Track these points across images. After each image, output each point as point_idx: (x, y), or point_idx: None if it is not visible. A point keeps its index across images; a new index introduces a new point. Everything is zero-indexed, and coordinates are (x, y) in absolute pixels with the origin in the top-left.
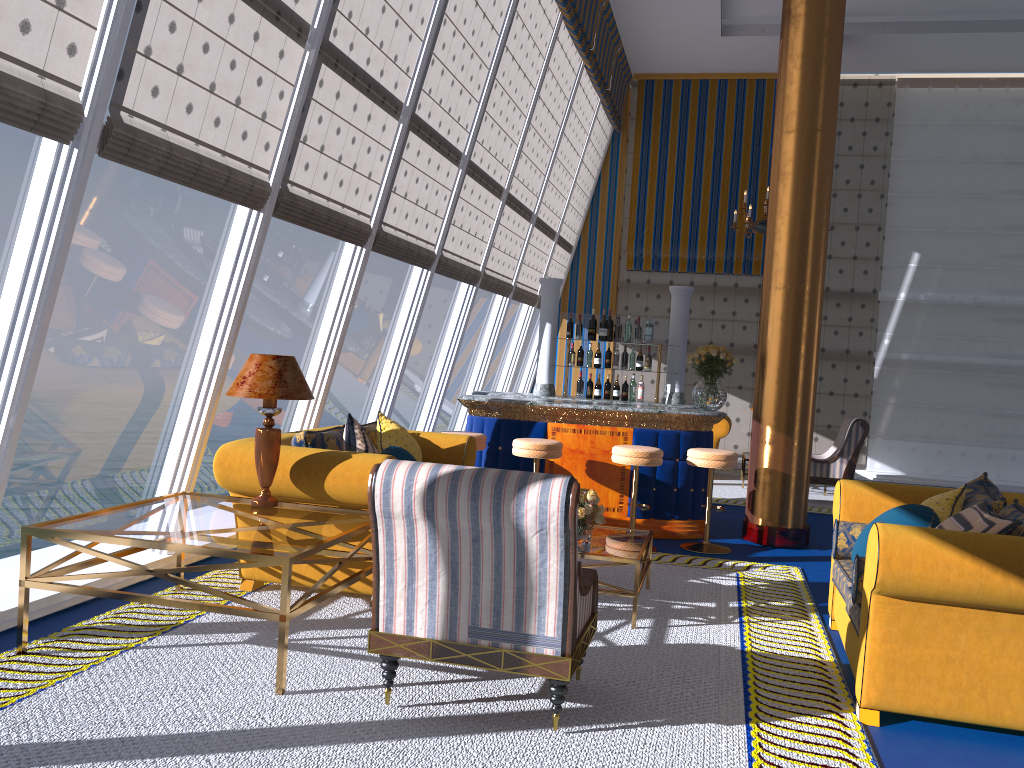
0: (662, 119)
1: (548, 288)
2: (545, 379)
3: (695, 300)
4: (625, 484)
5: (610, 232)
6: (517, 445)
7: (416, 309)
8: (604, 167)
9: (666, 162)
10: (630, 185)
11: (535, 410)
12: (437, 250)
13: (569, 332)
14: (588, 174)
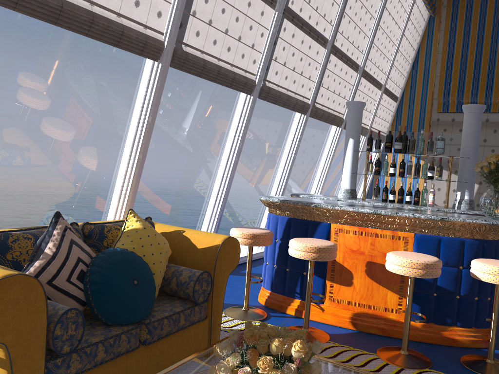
0: (467, 3)
1: (352, 110)
2: (347, 185)
3: (489, 132)
4: (404, 287)
5: (425, 86)
6: (290, 245)
7: (241, 127)
8: (422, 42)
9: (469, 34)
10: (441, 53)
11: (319, 212)
12: (258, 79)
13: (369, 146)
14: (409, 45)
